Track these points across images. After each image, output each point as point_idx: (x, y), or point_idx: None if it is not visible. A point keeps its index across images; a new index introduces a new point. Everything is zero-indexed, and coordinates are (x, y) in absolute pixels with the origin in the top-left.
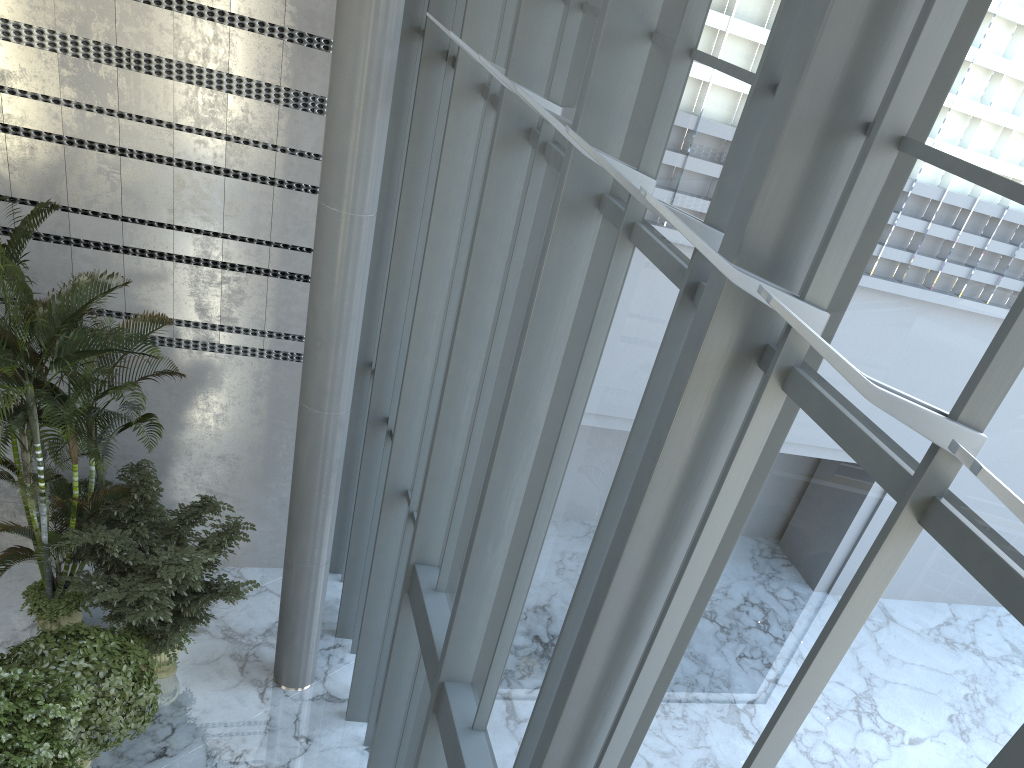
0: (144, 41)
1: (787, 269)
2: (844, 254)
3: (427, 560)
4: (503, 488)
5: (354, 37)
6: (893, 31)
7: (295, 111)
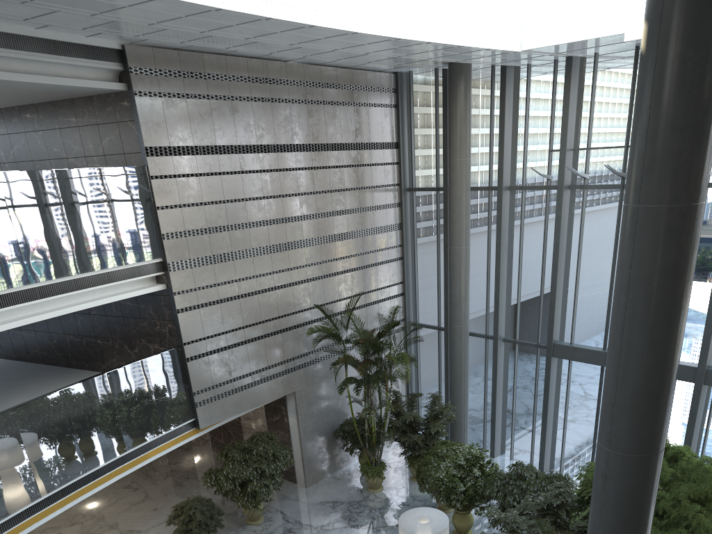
0: (340, 228)
1: None
2: None
3: (556, 340)
4: None
5: (464, 189)
6: None
7: (379, 234)
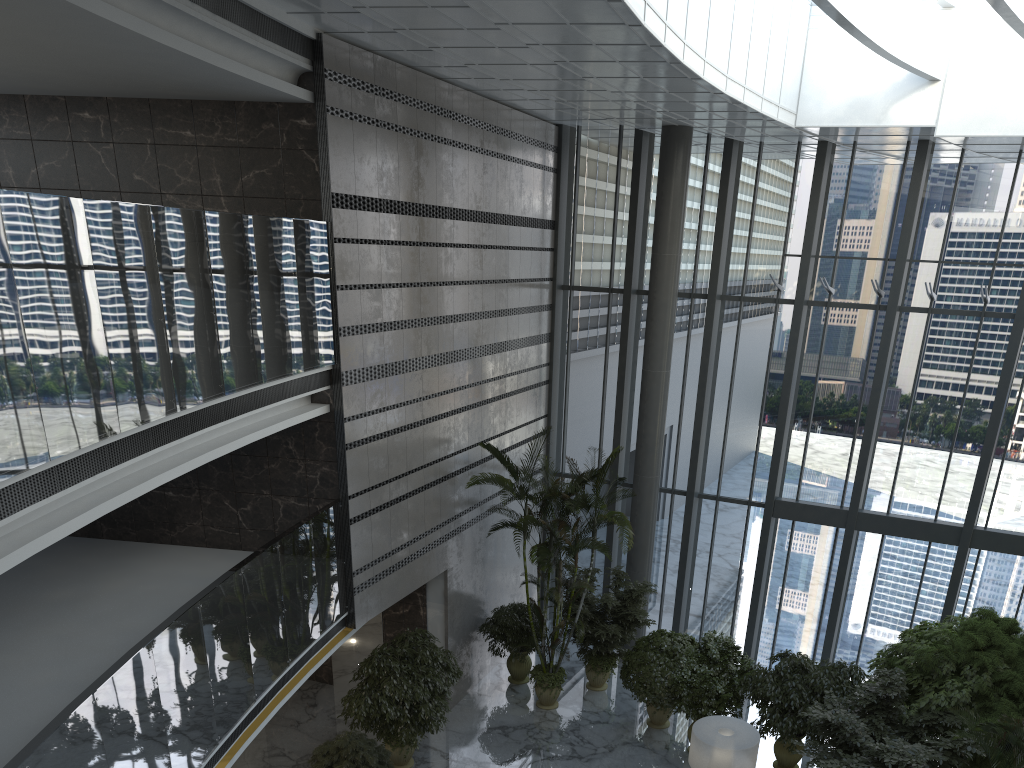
0: (500, 335)
1: None
2: None
3: (777, 495)
4: (877, 416)
5: (673, 294)
6: None
7: (531, 347)
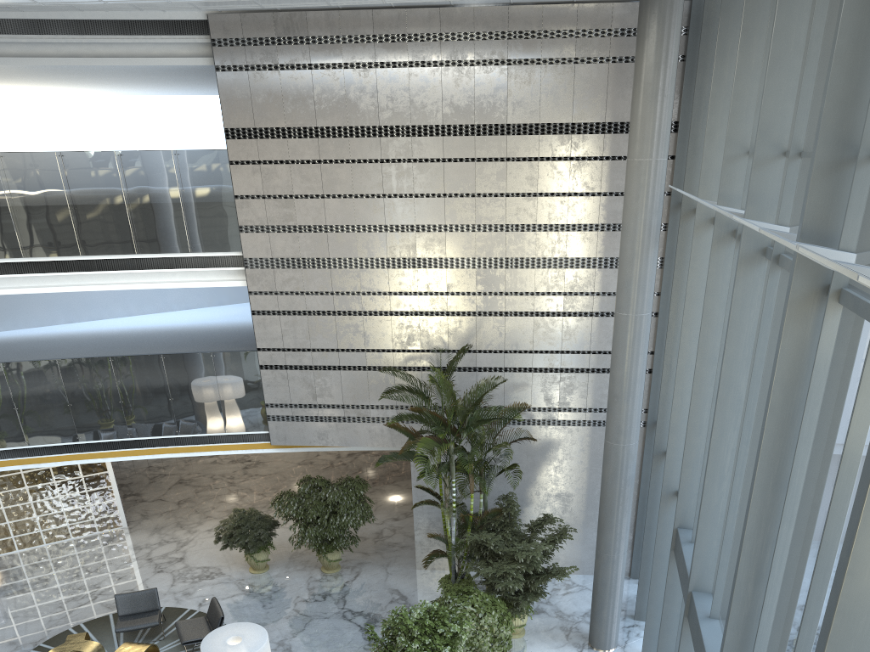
0: (520, 251)
1: (833, 239)
2: (857, 220)
3: (686, 525)
4: (721, 443)
5: (633, 213)
6: (864, 107)
7: (605, 269)
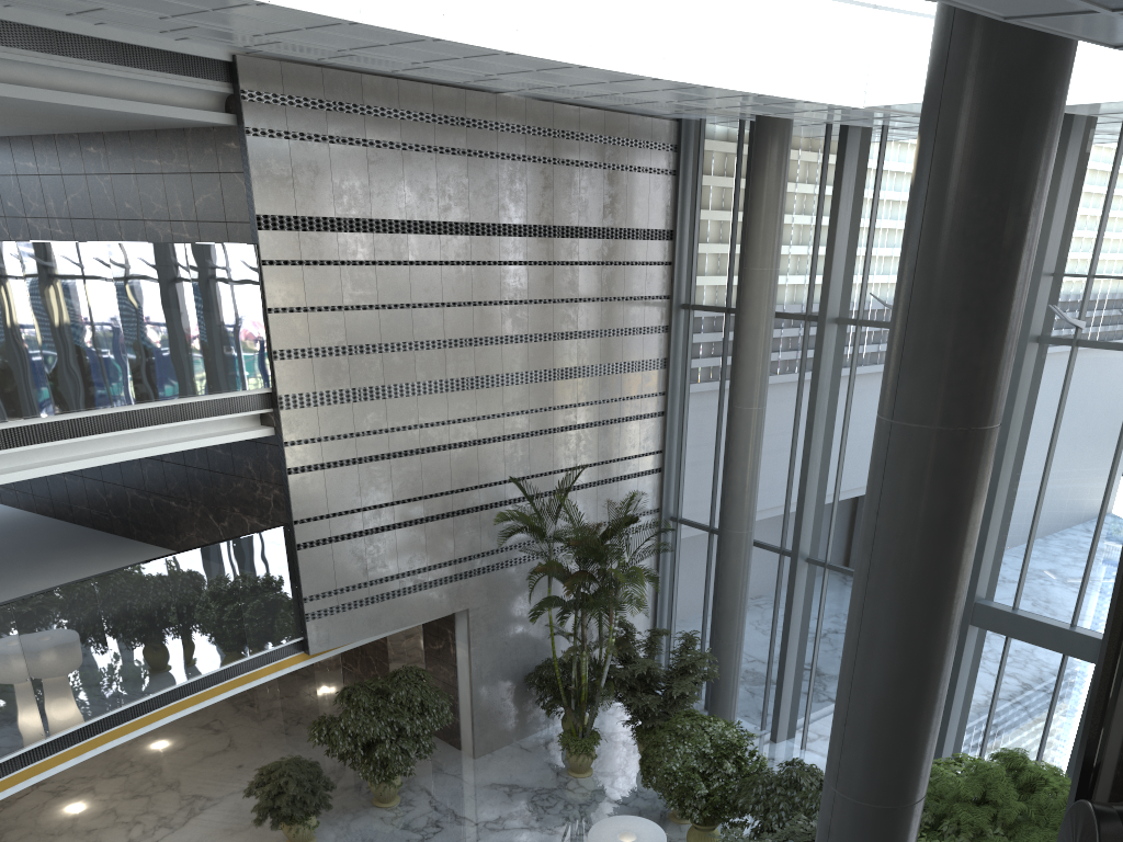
0: (565, 361)
1: None
2: None
3: None
4: (1003, 480)
5: (763, 316)
6: None
7: (628, 374)
